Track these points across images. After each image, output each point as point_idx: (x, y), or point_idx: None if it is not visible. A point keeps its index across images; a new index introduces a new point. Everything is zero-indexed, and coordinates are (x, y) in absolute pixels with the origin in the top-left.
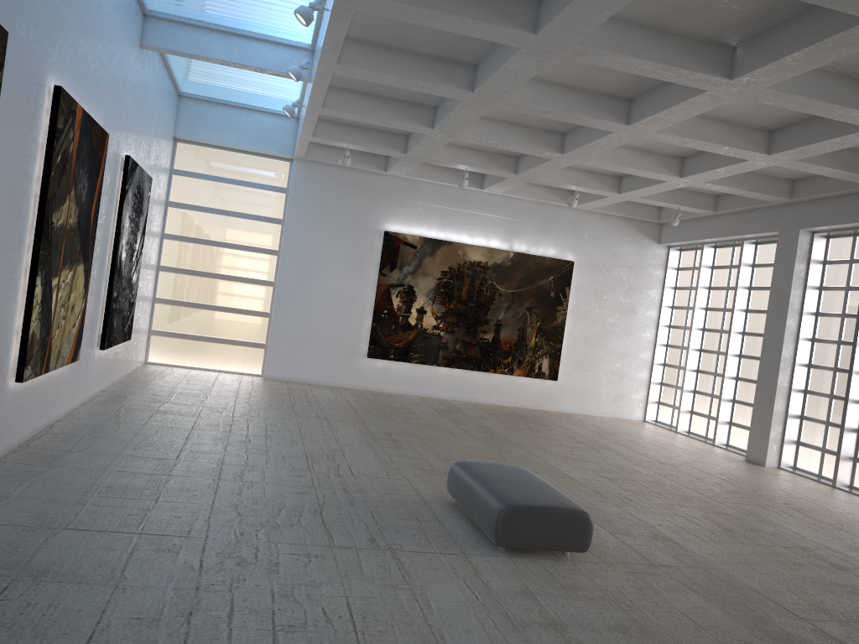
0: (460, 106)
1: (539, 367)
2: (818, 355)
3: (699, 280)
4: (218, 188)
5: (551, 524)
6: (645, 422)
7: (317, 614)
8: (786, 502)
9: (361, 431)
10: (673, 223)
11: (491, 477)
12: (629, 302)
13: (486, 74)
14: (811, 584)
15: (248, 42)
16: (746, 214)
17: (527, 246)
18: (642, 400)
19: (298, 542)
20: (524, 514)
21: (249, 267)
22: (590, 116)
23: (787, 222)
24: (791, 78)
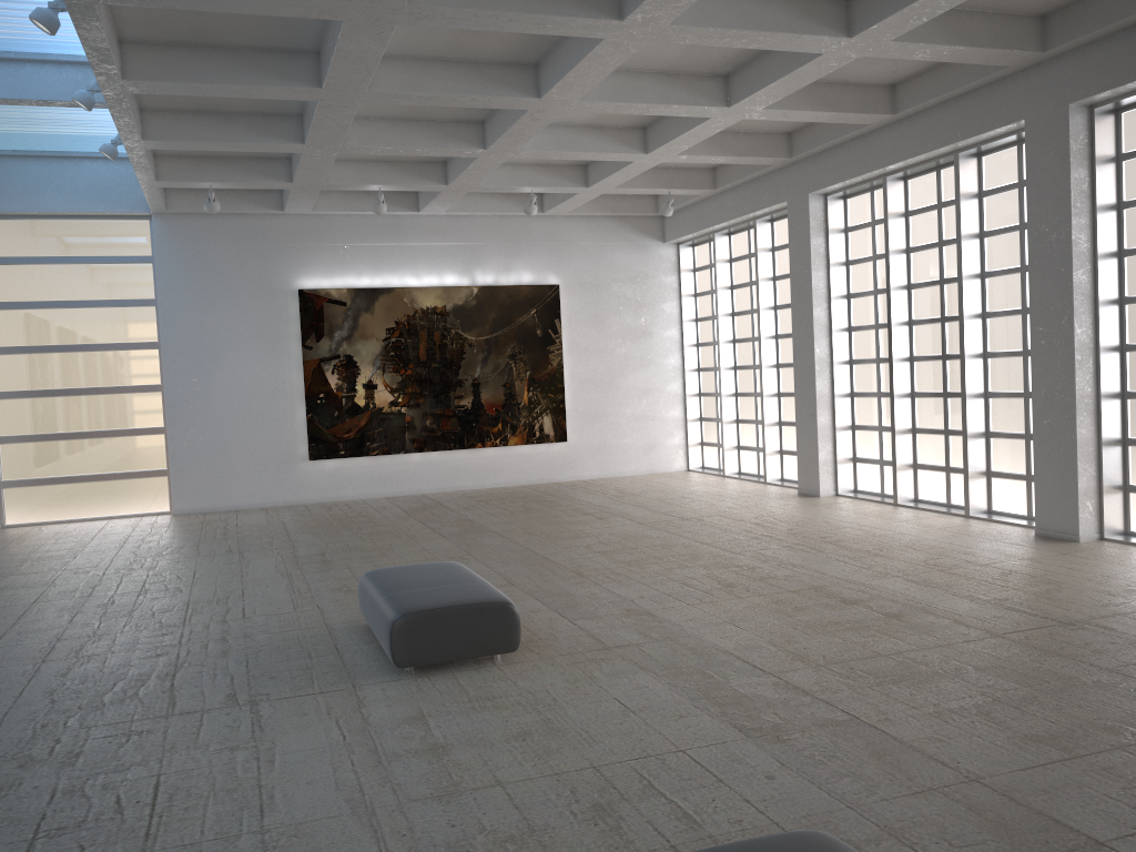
0: (318, 108)
1: (541, 429)
2: (858, 346)
3: (717, 280)
4: (55, 272)
5: (463, 626)
6: (689, 471)
7: (107, 805)
8: (824, 536)
9: (283, 558)
10: (666, 213)
11: (397, 583)
12: (641, 323)
13: (326, 61)
14: (803, 630)
15: (18, 67)
16: (750, 186)
17: (494, 275)
18: (680, 444)
19: (122, 720)
20: (425, 620)
21: (122, 371)
22: (487, 95)
23: (794, 188)
24: (700, 6)
